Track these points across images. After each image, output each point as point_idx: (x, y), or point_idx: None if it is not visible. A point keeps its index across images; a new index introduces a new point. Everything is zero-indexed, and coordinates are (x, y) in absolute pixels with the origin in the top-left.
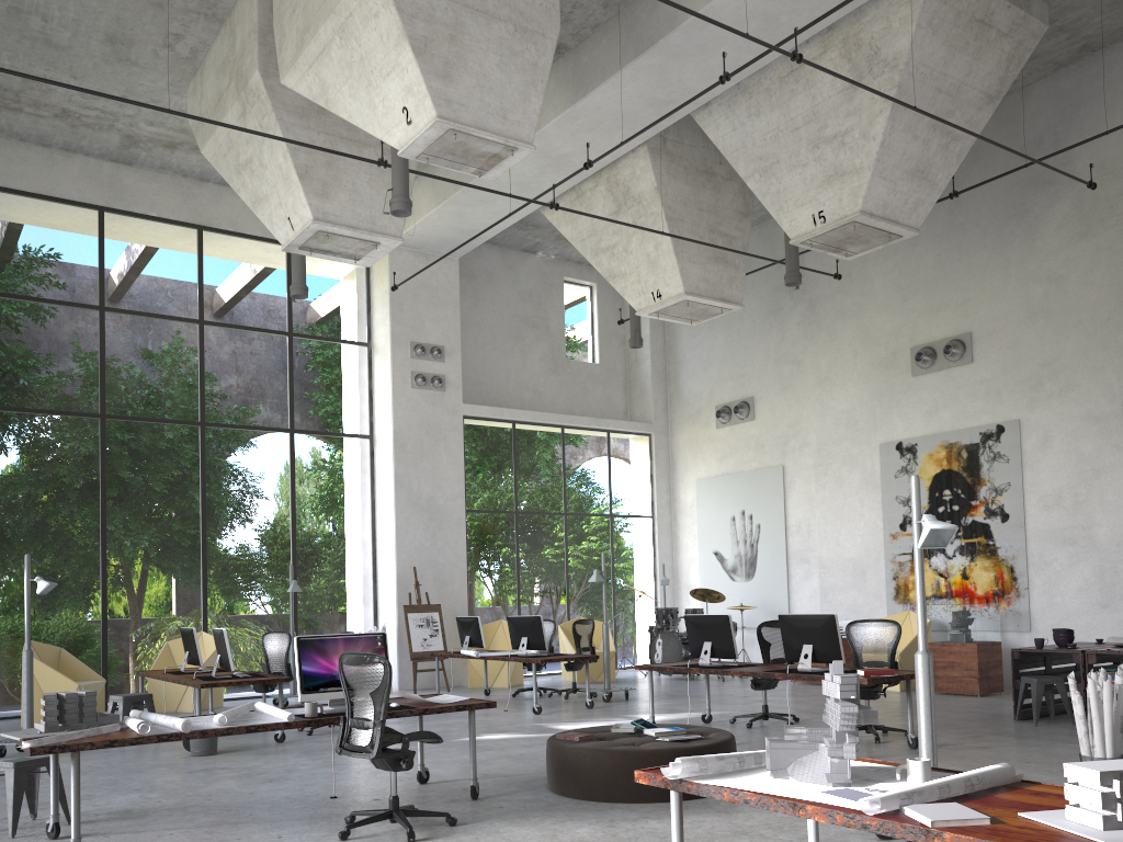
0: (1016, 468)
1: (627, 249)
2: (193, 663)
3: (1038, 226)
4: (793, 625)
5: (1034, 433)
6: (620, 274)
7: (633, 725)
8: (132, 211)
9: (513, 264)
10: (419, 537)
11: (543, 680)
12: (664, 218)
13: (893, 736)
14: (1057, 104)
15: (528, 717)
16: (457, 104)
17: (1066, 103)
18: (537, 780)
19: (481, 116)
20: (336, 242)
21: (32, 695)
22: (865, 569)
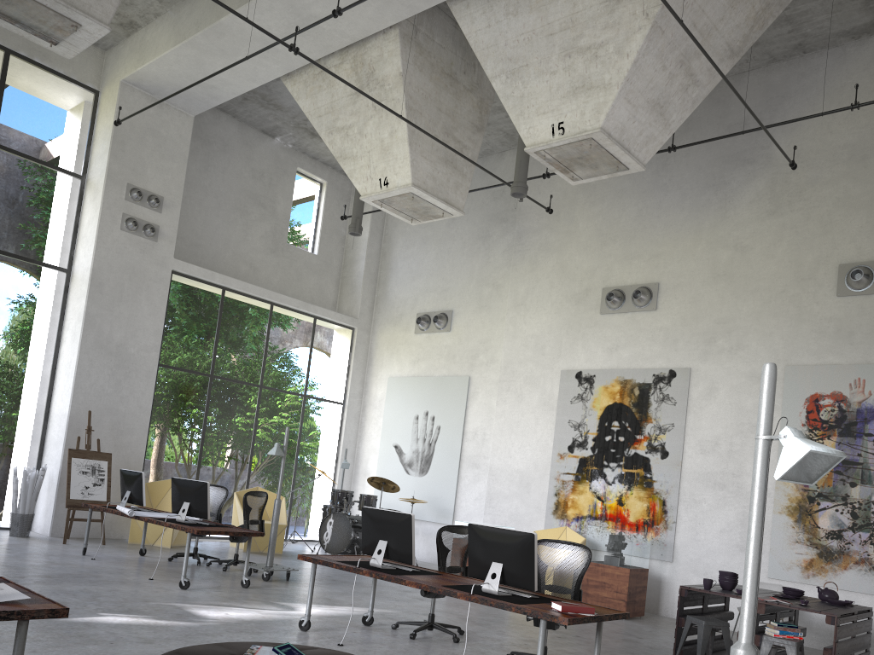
0: (681, 412)
1: (362, 132)
2: None
3: (732, 198)
4: (484, 538)
5: (702, 383)
6: (351, 156)
7: (275, 652)
8: None
9: (250, 142)
10: (102, 382)
11: (210, 543)
12: (404, 106)
13: None
14: (765, 94)
15: (171, 592)
16: None
17: (773, 94)
18: None
19: None
20: (24, 8)
21: None
22: (531, 482)
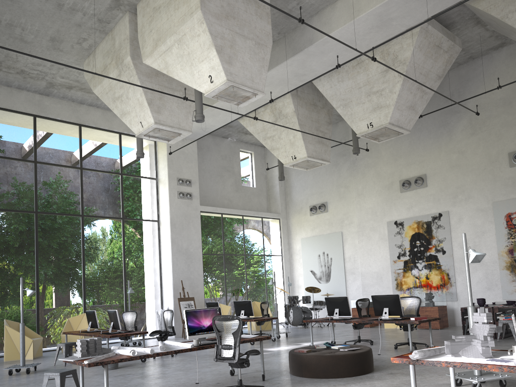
0: (448, 231)
1: (280, 137)
2: (93, 327)
3: (453, 130)
4: (378, 299)
5: (455, 216)
6: (276, 148)
7: (324, 345)
8: (49, 117)
9: (218, 143)
10: (182, 266)
11: None
12: (298, 124)
13: (419, 346)
14: (459, 80)
15: (249, 346)
16: (234, 75)
17: (463, 79)
18: (283, 371)
19: (244, 80)
20: (162, 133)
21: (24, 344)
22: (382, 276)
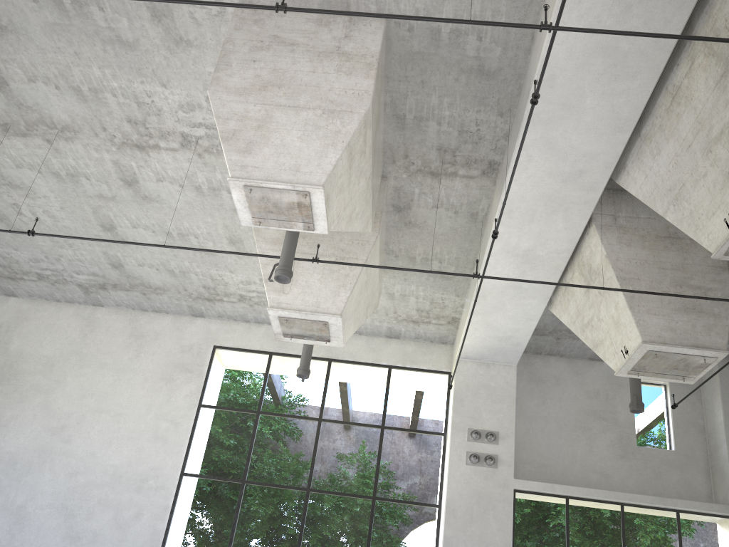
0: None
1: (599, 317)
2: None
3: None
4: None
5: None
6: (599, 342)
7: None
8: (289, 353)
9: (580, 370)
10: None
11: None
12: (615, 279)
13: None
14: None
15: None
16: (252, 167)
17: None
18: None
19: (273, 172)
20: (298, 326)
21: None
22: None
